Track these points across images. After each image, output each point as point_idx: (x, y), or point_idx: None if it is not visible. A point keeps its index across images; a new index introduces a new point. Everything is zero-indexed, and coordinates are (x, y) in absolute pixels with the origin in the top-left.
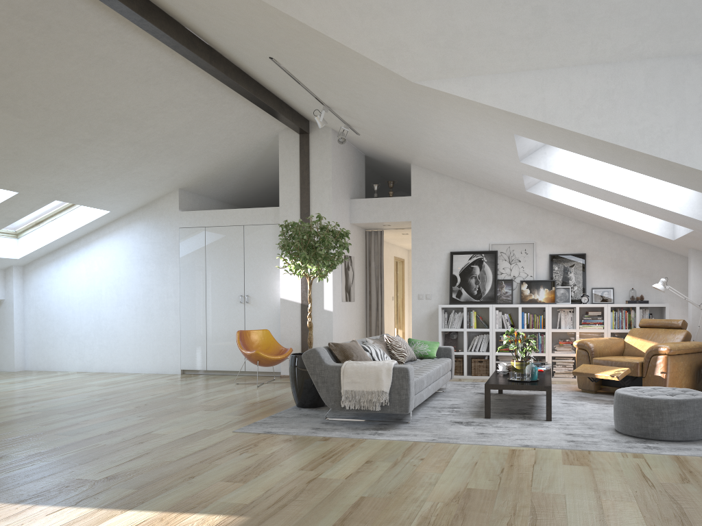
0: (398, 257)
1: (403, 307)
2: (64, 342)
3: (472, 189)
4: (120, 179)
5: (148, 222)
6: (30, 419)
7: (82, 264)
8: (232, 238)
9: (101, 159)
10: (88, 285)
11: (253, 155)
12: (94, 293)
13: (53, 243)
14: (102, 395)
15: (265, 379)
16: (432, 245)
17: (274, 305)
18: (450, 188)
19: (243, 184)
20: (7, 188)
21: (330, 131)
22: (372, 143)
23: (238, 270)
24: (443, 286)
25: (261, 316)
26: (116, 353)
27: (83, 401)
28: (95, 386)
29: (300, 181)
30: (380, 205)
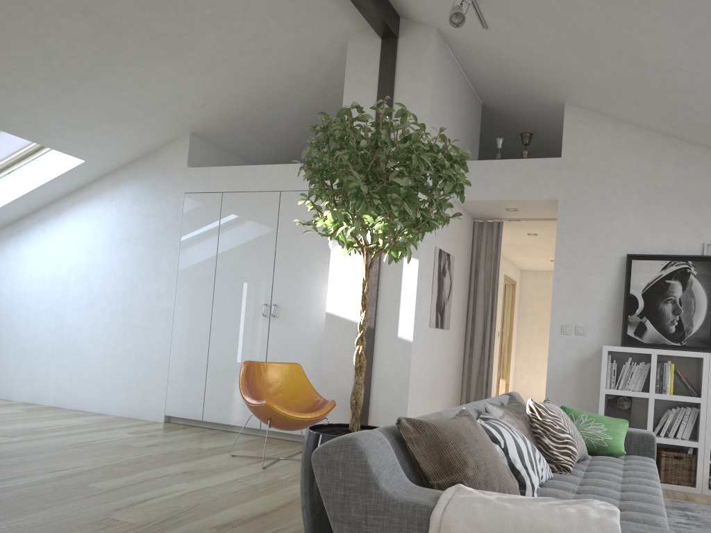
0: (509, 276)
1: (509, 348)
2: (12, 356)
3: (676, 146)
4: (83, 96)
5: (142, 183)
6: None
7: (48, 242)
8: (261, 210)
9: (33, 42)
10: (52, 274)
11: (306, 83)
12: (59, 286)
13: (8, 208)
14: None
15: (287, 450)
16: (594, 242)
17: (316, 323)
18: (634, 145)
19: (293, 141)
20: None
21: (433, 33)
22: (506, 54)
23: (265, 262)
24: (608, 314)
25: (294, 341)
26: (77, 380)
27: None
28: None
29: (376, 117)
30: (505, 171)
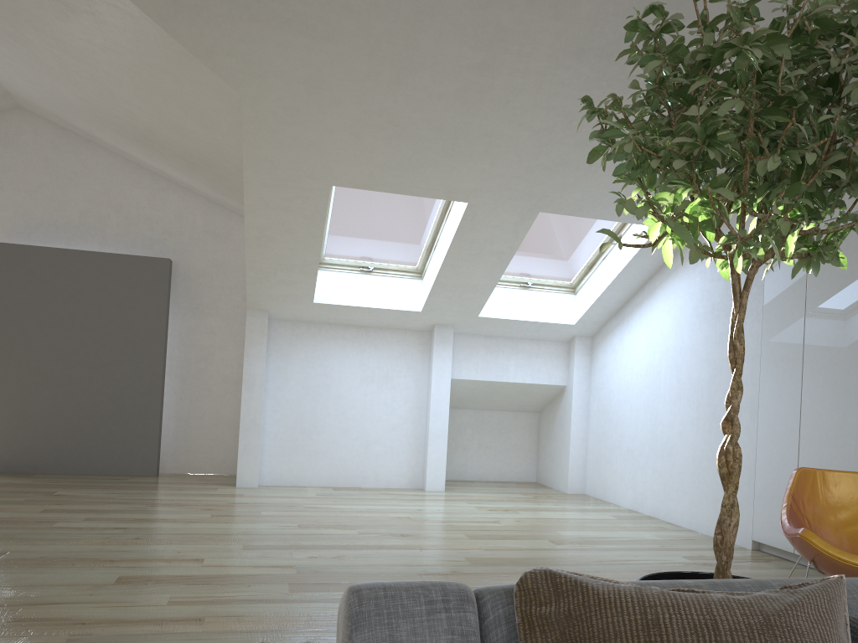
0: None
1: None
2: (619, 456)
3: None
4: None
5: None
6: (225, 582)
7: (643, 327)
8: None
9: (545, 109)
10: (647, 363)
11: None
12: (653, 377)
13: (606, 296)
14: (480, 562)
15: None
16: None
17: None
18: None
19: None
20: (444, 196)
21: None
22: None
23: None
24: None
25: None
26: (669, 487)
27: (413, 568)
28: (544, 541)
29: None
30: None
